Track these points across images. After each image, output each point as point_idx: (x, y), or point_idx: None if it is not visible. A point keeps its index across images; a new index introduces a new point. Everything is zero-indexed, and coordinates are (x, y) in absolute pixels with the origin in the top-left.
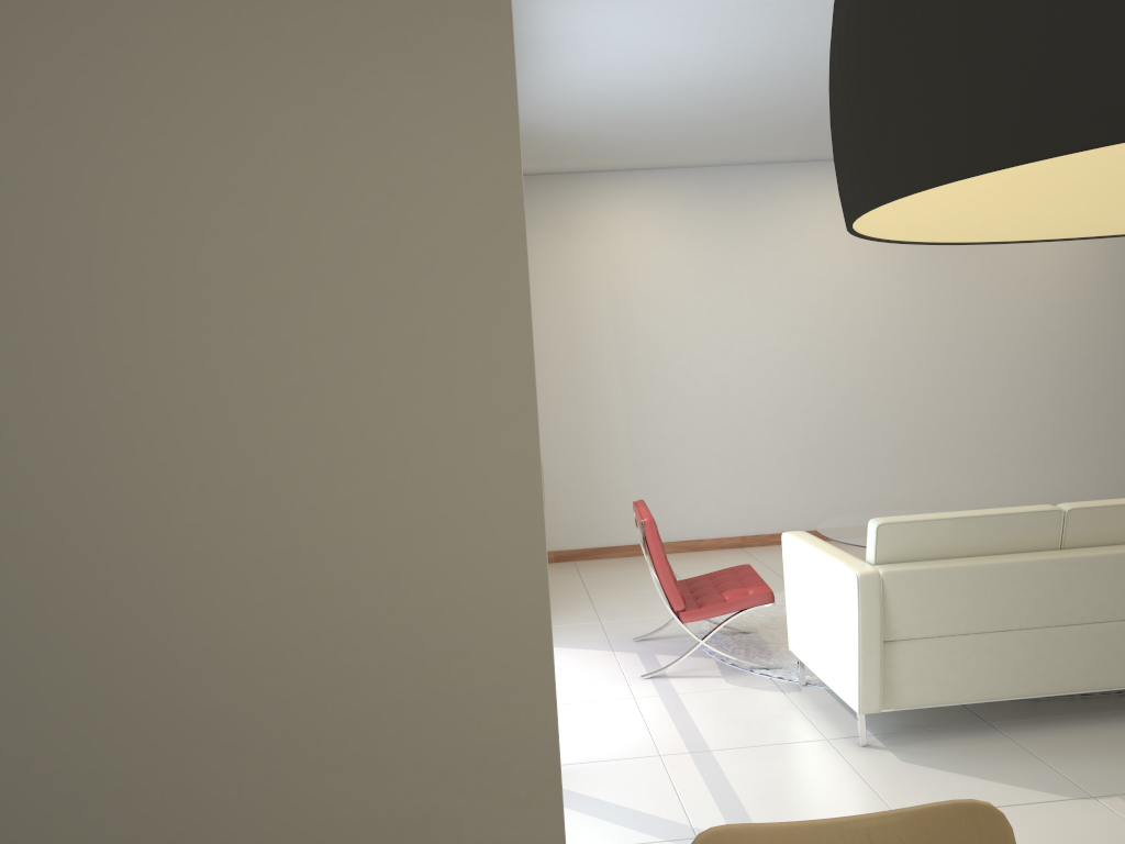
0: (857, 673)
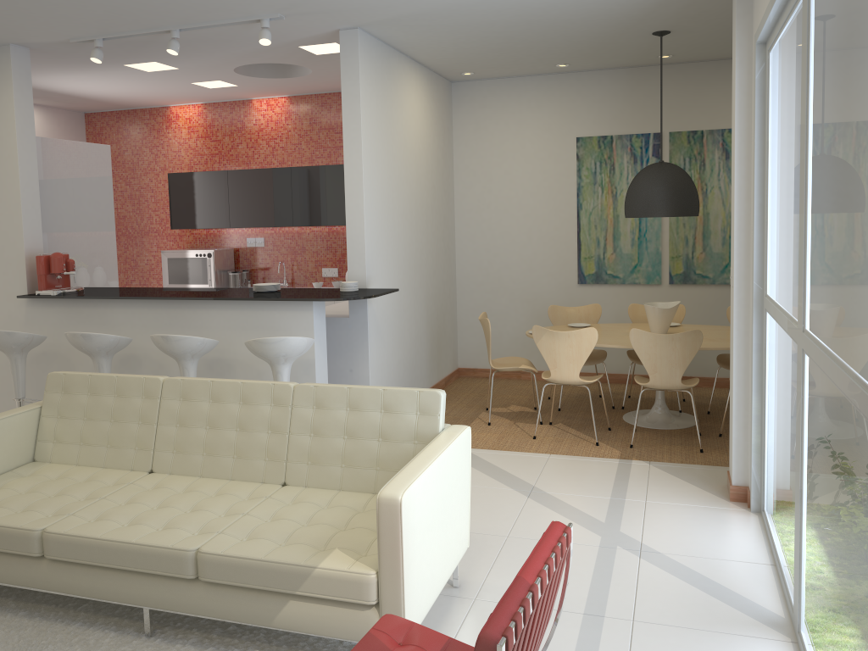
0: (468, 511)
